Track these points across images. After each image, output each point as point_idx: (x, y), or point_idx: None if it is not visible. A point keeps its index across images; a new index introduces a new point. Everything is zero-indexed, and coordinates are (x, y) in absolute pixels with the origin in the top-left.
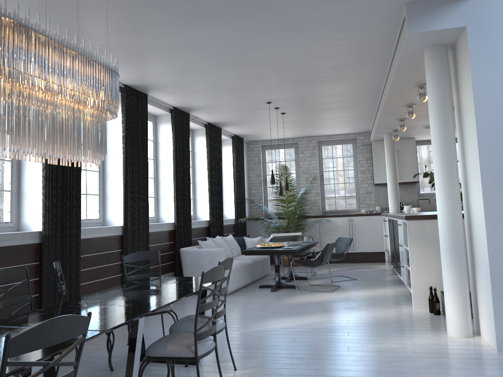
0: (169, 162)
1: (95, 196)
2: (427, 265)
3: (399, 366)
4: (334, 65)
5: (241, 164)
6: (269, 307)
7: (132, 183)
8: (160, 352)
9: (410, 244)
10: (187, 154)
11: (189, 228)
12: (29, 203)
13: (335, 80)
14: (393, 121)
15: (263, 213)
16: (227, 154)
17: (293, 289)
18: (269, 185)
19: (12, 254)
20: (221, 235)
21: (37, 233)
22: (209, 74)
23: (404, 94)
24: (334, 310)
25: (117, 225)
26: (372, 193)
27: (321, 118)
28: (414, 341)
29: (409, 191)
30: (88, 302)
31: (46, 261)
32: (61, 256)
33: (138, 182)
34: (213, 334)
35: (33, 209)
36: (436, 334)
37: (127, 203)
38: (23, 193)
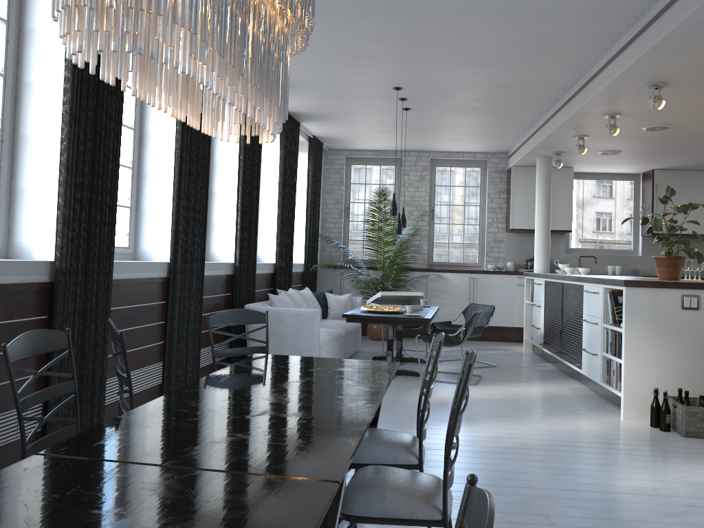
0: (232, 167)
1: (124, 208)
2: (649, 356)
3: (693, 523)
4: (537, 35)
5: (318, 183)
6: (400, 405)
7: (187, 193)
8: (375, 509)
9: (628, 323)
10: (258, 157)
11: (253, 274)
12: (30, 210)
13: (520, 62)
14: (567, 138)
15: (341, 258)
16: (299, 165)
17: (415, 377)
18: (353, 218)
19: (5, 299)
20: (289, 287)
21: (47, 265)
22: (335, 25)
23: (620, 96)
24: (506, 417)
25: (158, 260)
26: (503, 242)
27: (457, 123)
28: (674, 476)
29: (555, 243)
30: (209, 404)
31: (60, 315)
32: (82, 308)
33: (195, 192)
34: (421, 467)
35: (38, 221)
36: (694, 464)
37: (179, 226)
38: (19, 191)
